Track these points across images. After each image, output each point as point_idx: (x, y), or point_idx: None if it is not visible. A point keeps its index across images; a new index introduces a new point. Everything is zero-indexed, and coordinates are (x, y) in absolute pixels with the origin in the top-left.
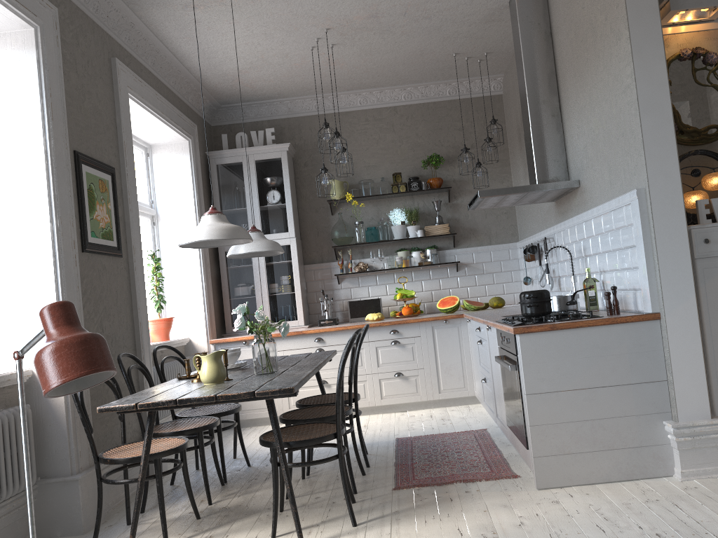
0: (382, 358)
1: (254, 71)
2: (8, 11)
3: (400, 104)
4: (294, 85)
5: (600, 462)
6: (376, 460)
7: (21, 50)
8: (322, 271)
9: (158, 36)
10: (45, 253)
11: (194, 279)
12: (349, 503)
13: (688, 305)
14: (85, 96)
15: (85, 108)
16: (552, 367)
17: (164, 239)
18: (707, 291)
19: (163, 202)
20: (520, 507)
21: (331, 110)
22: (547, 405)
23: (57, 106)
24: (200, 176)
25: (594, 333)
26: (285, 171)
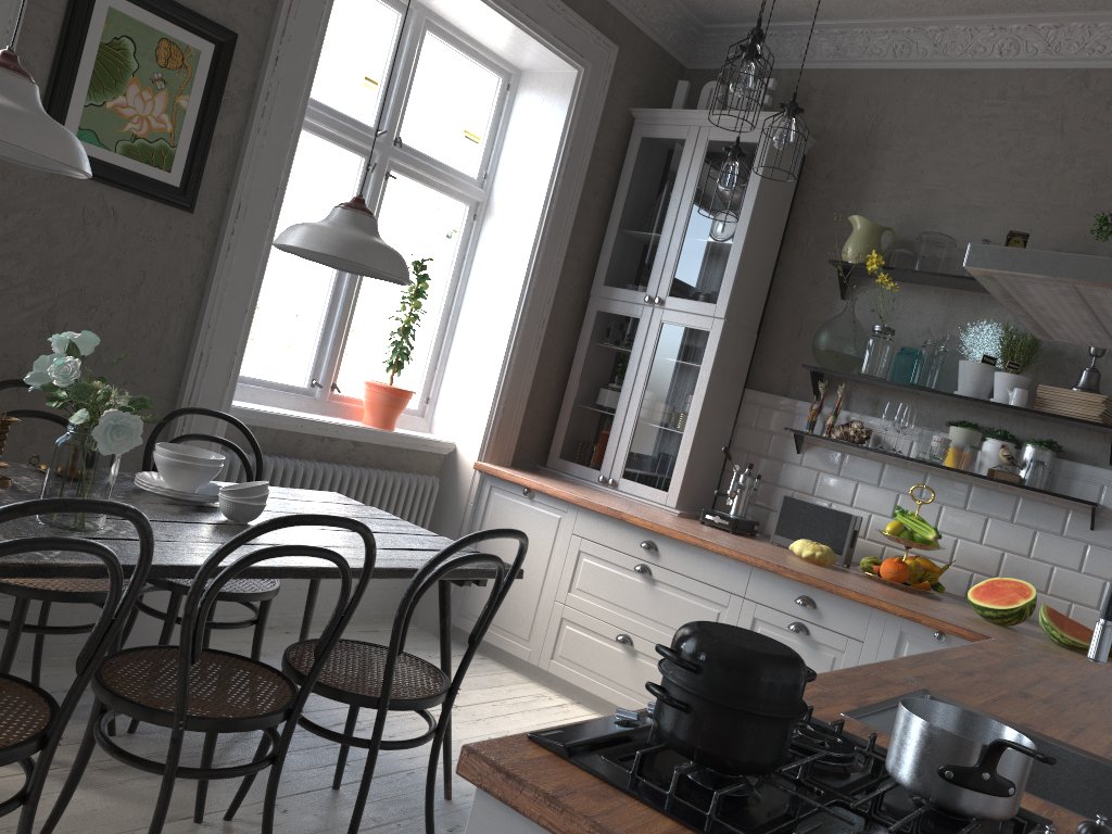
0: None
1: None
2: None
3: (1104, 66)
4: None
5: None
6: None
7: None
8: (775, 413)
9: None
10: None
11: (497, 340)
12: None
13: None
14: None
15: None
16: None
17: (482, 250)
18: None
19: (502, 182)
20: None
21: (926, 62)
22: None
23: None
24: (589, 149)
25: None
26: (754, 174)
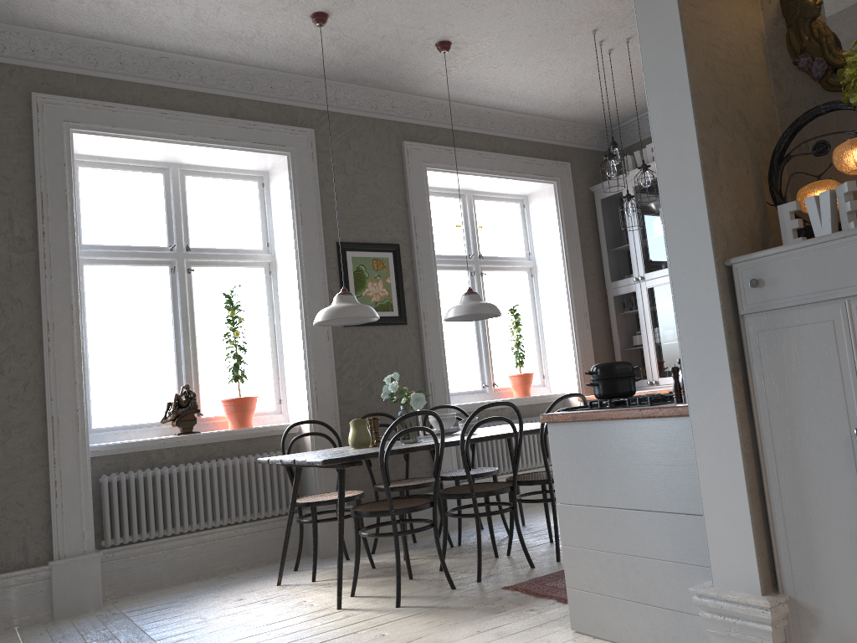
0: None
1: (590, 92)
2: (257, 153)
3: None
4: None
5: (634, 618)
6: None
7: (283, 175)
8: None
9: (458, 100)
10: (299, 333)
11: (565, 331)
12: (396, 583)
13: (721, 395)
14: (357, 190)
15: (356, 201)
16: (579, 471)
17: (541, 290)
18: (763, 371)
19: (538, 253)
20: (506, 640)
21: None
22: (576, 521)
23: (309, 212)
24: (574, 218)
25: (620, 430)
26: None
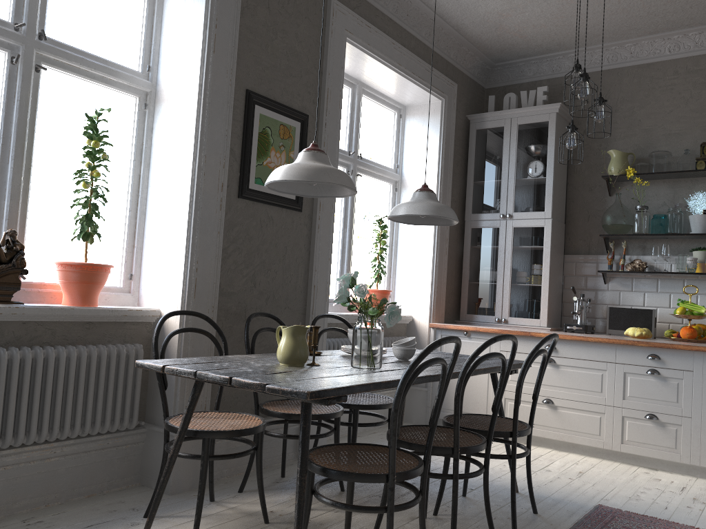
0: (631, 389)
1: (517, 14)
2: None
3: None
4: (574, 31)
5: None
6: (535, 527)
7: None
8: (585, 265)
9: None
10: (184, 192)
11: (426, 254)
12: None
13: None
14: (277, 34)
15: (273, 47)
16: None
17: None
18: None
19: (408, 167)
20: None
21: (627, 62)
22: None
23: (224, 39)
24: (452, 141)
25: None
26: (550, 138)
